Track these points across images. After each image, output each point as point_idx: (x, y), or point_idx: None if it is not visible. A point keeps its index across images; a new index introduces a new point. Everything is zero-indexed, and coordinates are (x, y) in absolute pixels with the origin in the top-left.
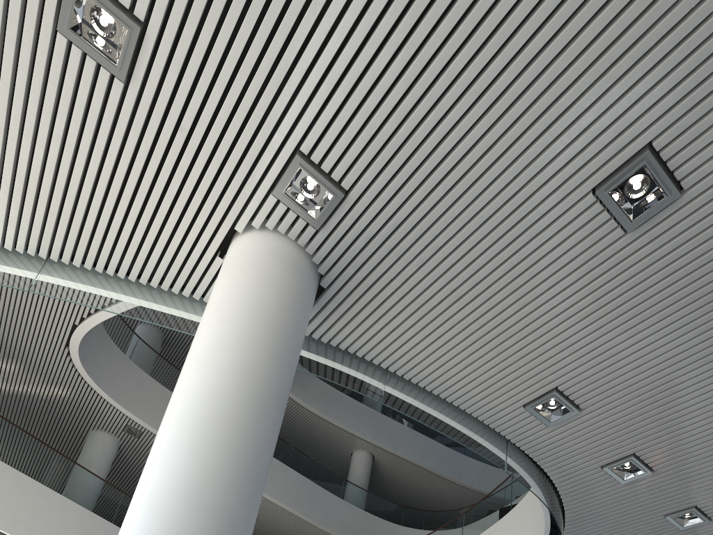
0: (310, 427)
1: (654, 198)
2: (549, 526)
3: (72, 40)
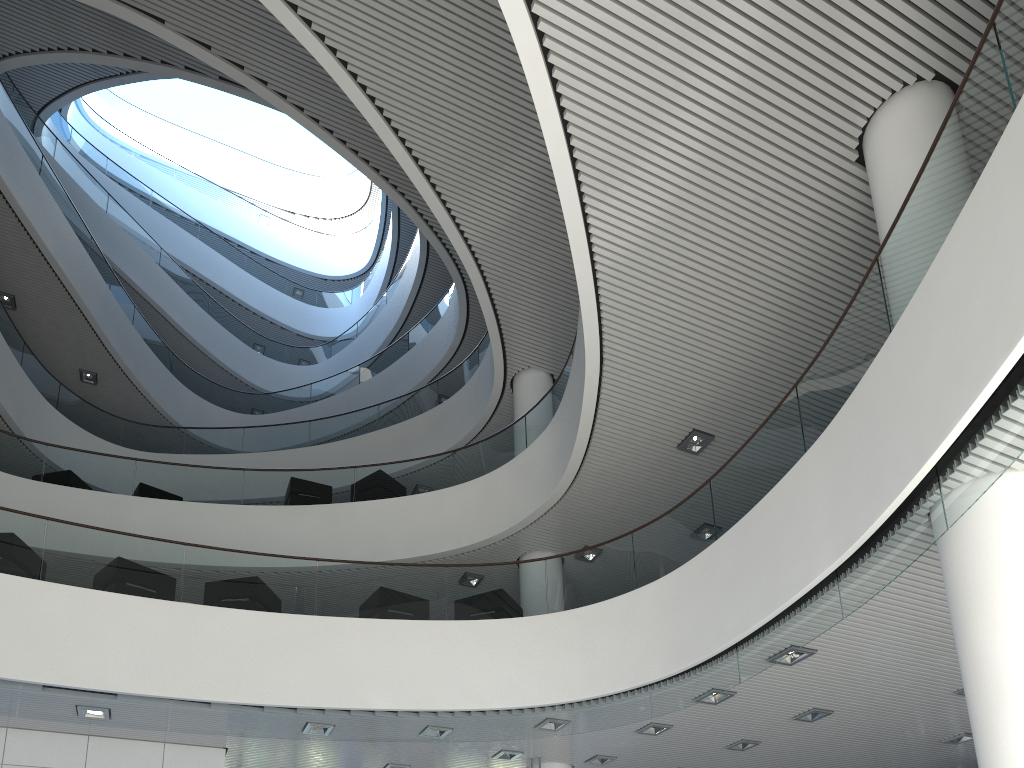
0: None
1: None
2: (598, 697)
3: None
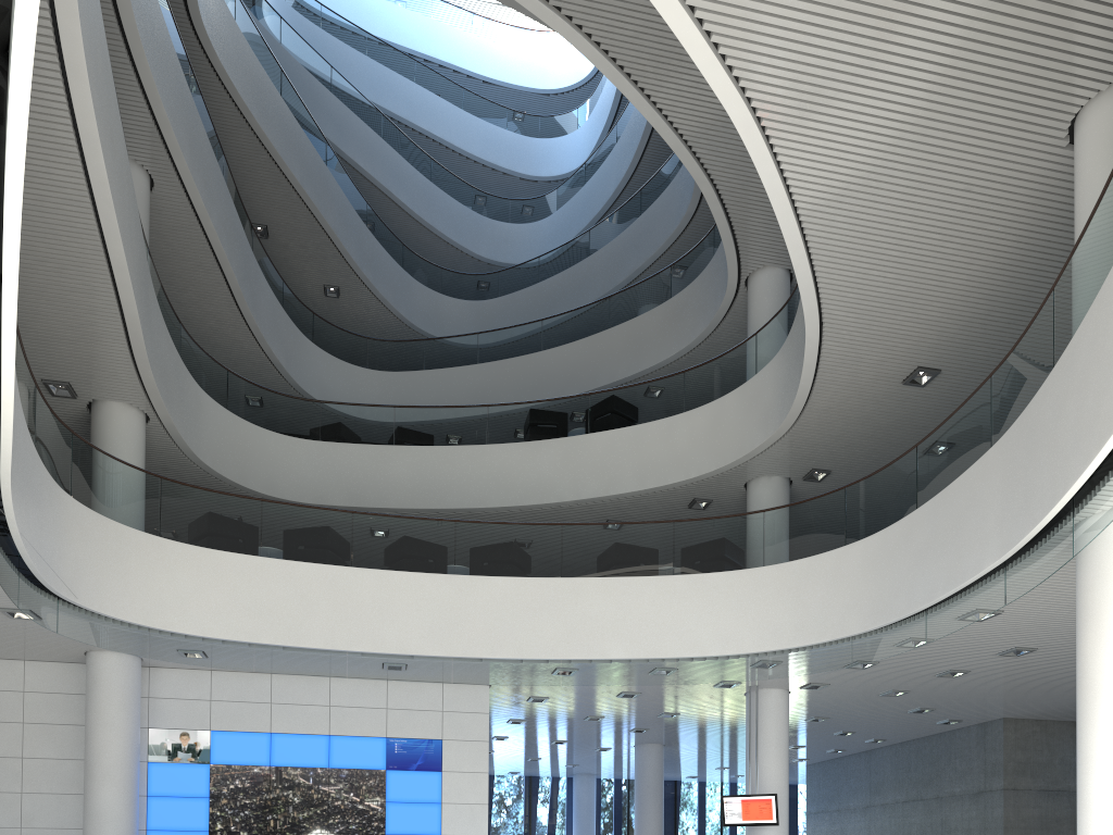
0: None
1: None
2: (804, 646)
3: None
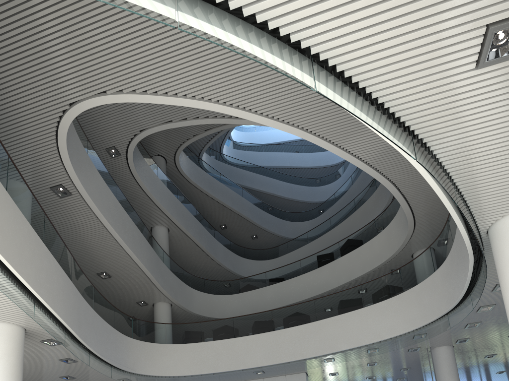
0: (132, 200)
1: None
2: (427, 324)
3: None
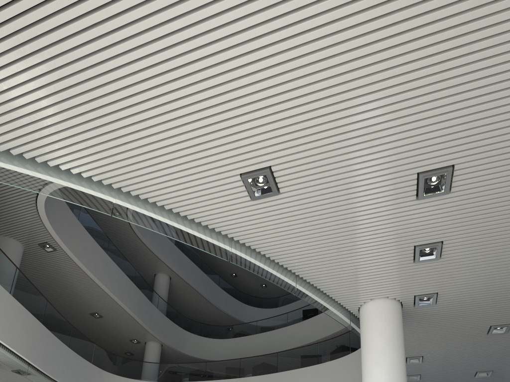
0: (136, 251)
1: (500, 330)
2: None
3: (416, 251)
